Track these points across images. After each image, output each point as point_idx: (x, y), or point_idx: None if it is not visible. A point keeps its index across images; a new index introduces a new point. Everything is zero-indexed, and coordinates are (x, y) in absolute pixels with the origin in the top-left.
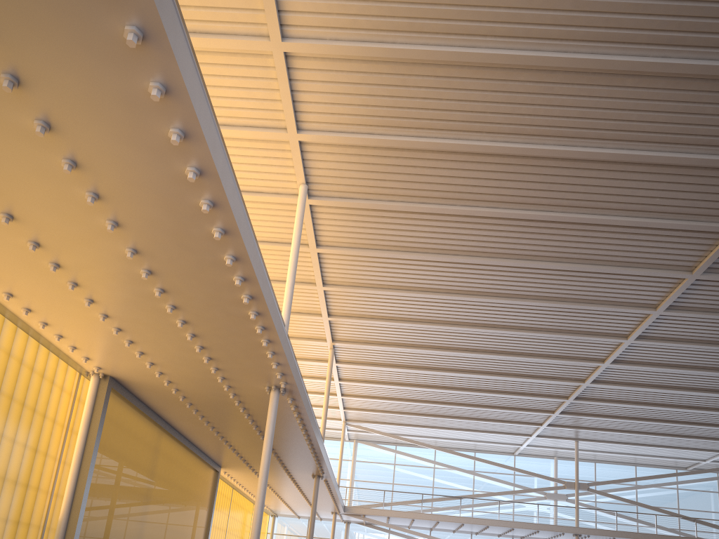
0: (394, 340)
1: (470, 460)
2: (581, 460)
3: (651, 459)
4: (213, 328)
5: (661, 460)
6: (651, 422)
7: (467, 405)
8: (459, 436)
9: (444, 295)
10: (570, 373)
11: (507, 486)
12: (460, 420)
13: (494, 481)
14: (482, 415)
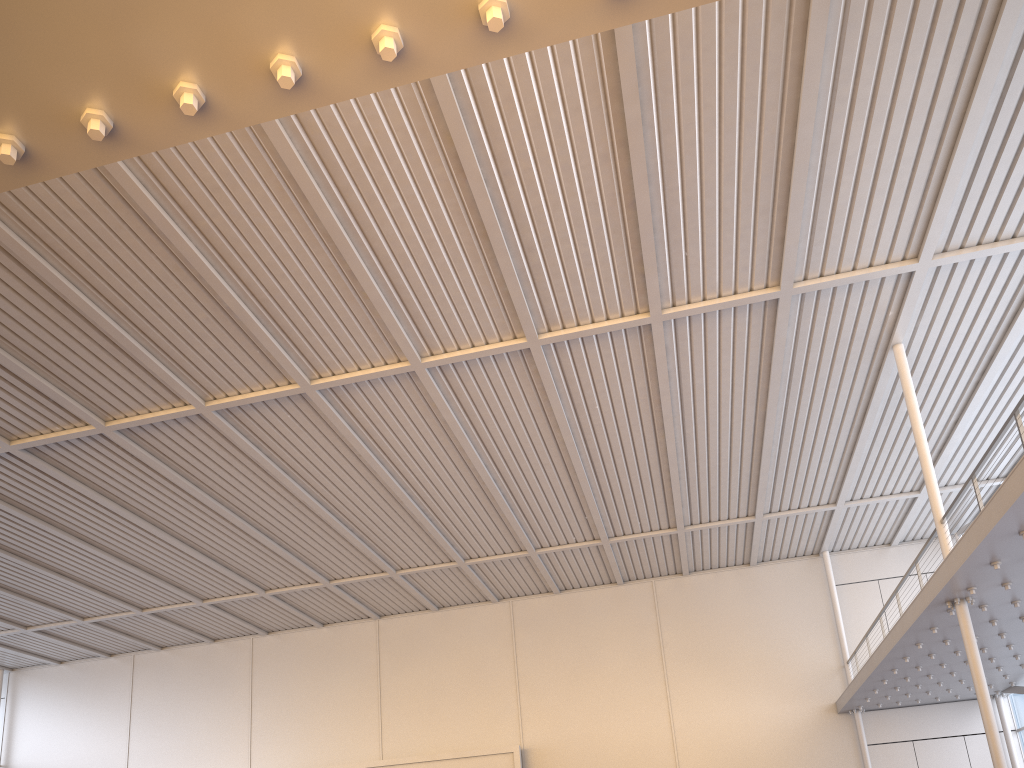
0: None
1: None
2: None
3: None
4: None
5: None
6: None
7: None
8: None
9: None
10: None
11: None
12: None
13: None
14: None
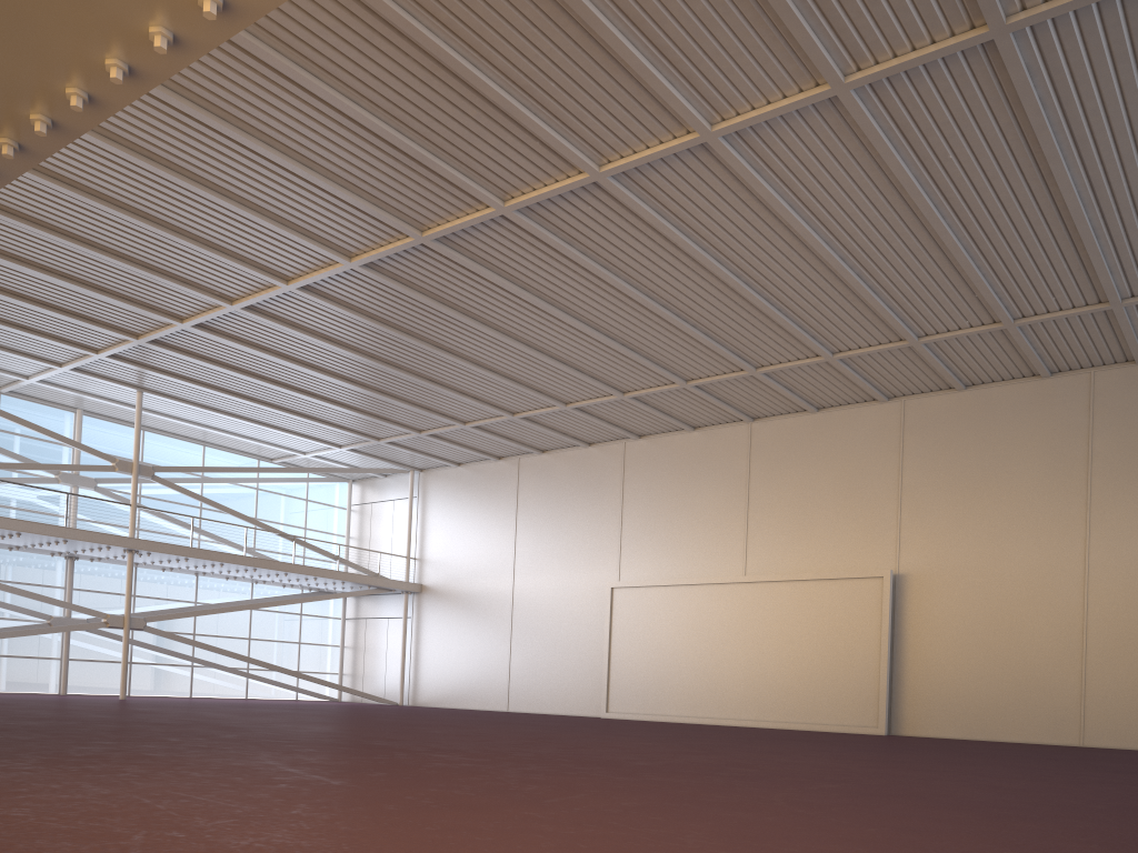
0: None
1: None
2: (123, 423)
3: (234, 440)
4: None
5: (246, 444)
6: (282, 388)
7: None
8: None
9: None
10: (220, 282)
11: None
12: None
13: None
14: None
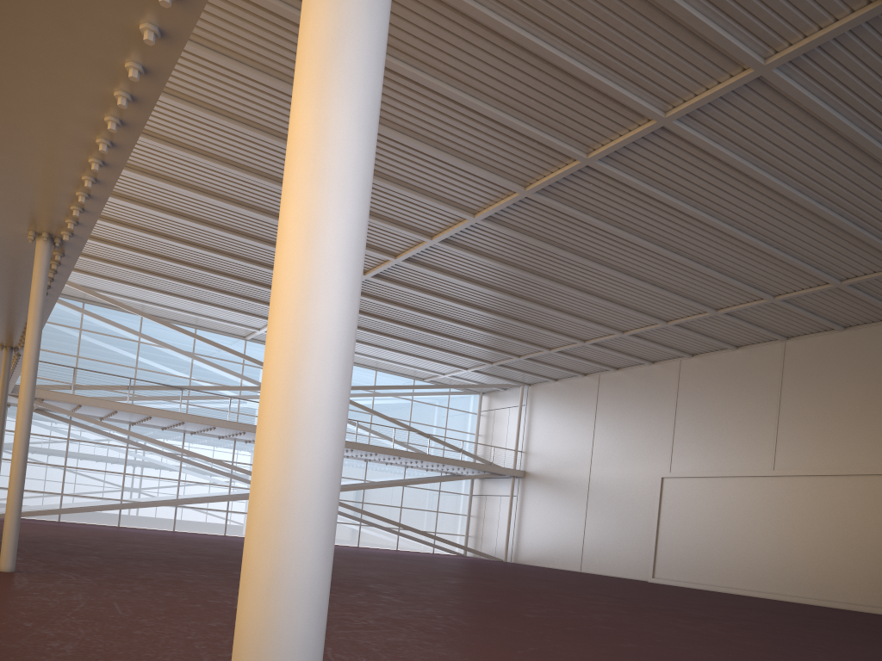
0: (141, 165)
1: (188, 338)
2: None
3: (395, 366)
4: (6, 139)
5: (403, 368)
6: (414, 329)
7: (211, 271)
8: (182, 306)
9: (242, 127)
10: None
11: (233, 377)
12: (193, 287)
13: (218, 370)
14: (224, 287)
